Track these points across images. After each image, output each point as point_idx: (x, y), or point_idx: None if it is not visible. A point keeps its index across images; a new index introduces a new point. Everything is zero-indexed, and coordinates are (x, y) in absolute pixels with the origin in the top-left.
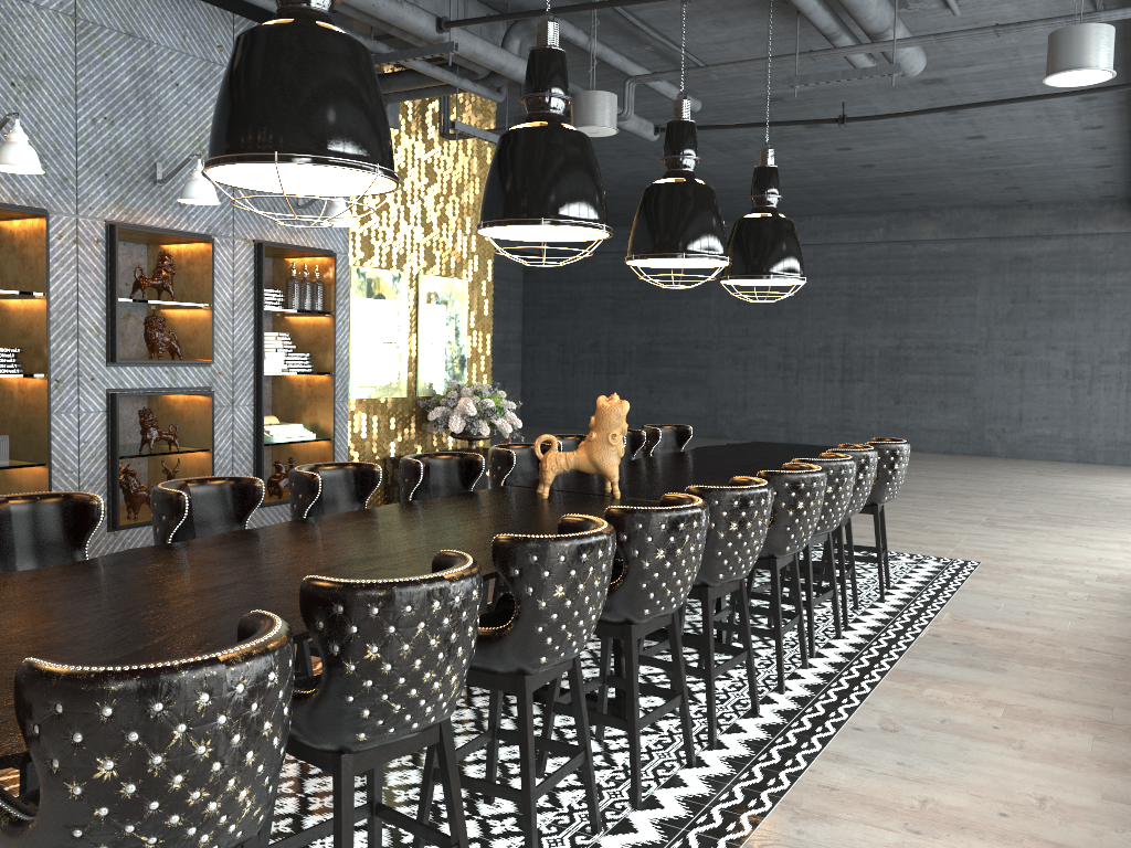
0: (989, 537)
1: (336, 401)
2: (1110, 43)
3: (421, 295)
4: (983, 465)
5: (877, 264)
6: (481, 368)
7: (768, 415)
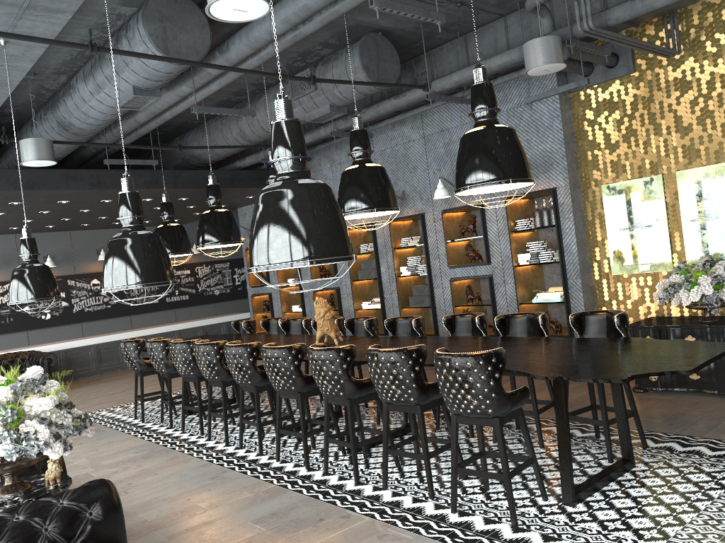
0: None
1: (571, 278)
2: None
3: (679, 188)
4: None
5: None
6: None
7: None
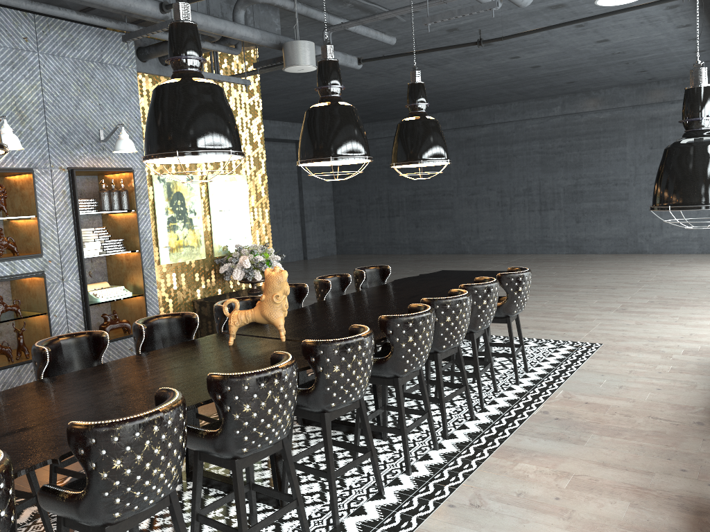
0: (617, 321)
1: (145, 268)
2: None
3: (210, 189)
4: (635, 261)
5: (558, 130)
6: (262, 232)
7: (493, 236)
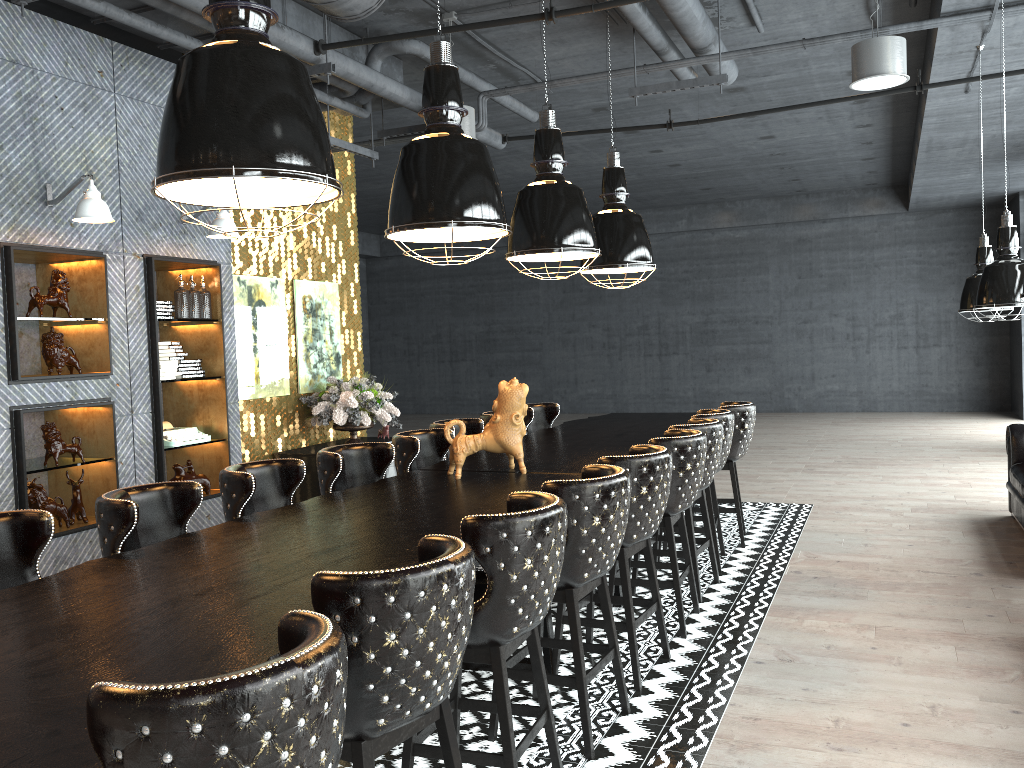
0: (812, 481)
1: (228, 403)
2: (904, 52)
3: (297, 299)
4: (787, 420)
5: (682, 251)
6: (354, 363)
7: (597, 389)
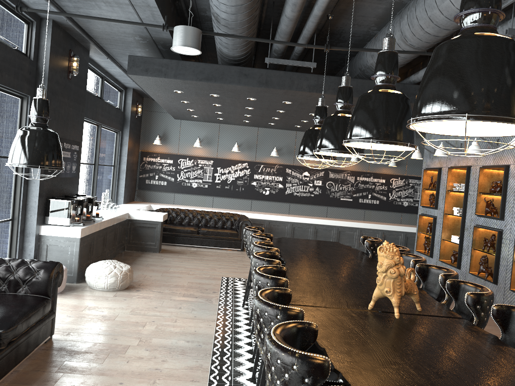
0: None
1: None
2: None
3: None
4: None
5: None
6: None
7: None
